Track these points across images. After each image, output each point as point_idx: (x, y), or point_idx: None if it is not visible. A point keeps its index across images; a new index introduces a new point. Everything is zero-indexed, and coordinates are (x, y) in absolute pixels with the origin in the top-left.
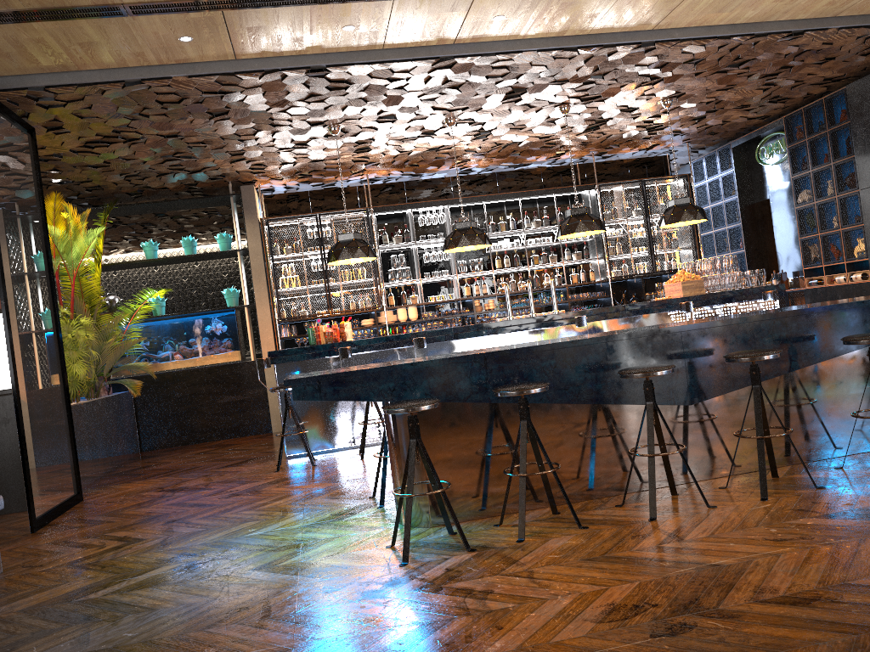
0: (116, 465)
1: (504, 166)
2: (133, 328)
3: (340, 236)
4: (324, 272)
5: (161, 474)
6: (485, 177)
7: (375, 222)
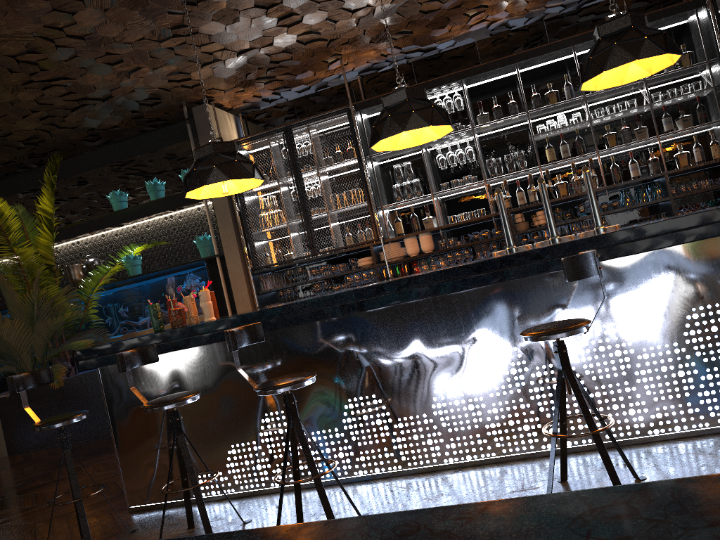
0: (46, 471)
1: (556, 9)
2: (93, 297)
3: (197, 152)
4: (319, 200)
5: (5, 518)
6: (528, 30)
7: (363, 124)
